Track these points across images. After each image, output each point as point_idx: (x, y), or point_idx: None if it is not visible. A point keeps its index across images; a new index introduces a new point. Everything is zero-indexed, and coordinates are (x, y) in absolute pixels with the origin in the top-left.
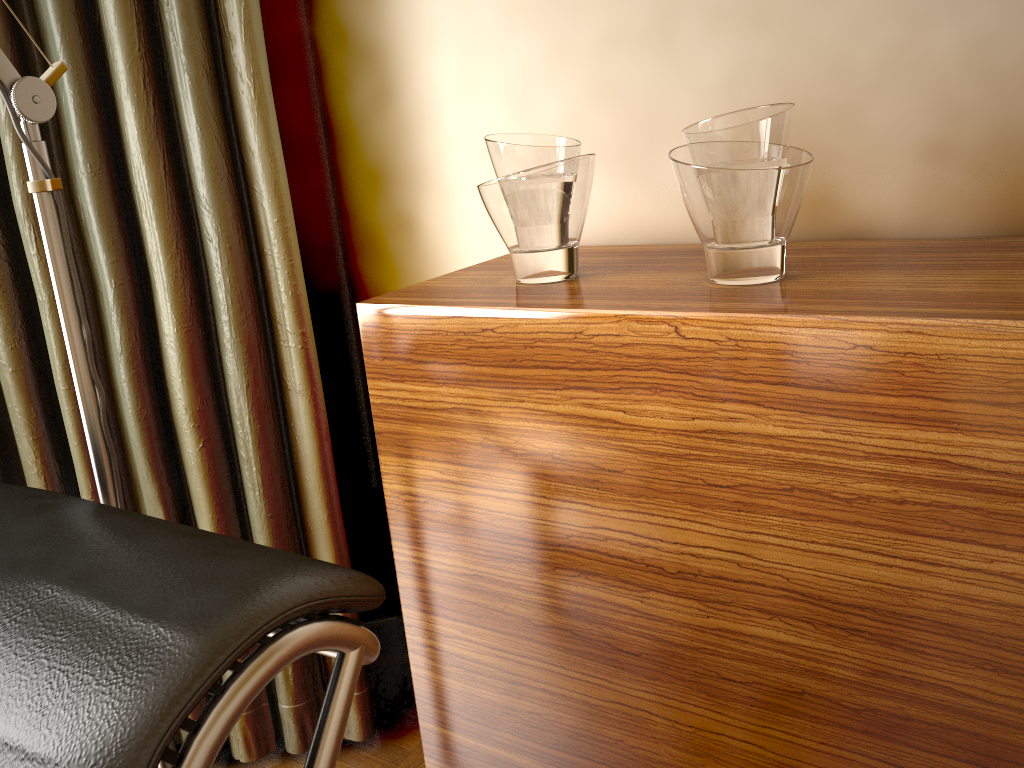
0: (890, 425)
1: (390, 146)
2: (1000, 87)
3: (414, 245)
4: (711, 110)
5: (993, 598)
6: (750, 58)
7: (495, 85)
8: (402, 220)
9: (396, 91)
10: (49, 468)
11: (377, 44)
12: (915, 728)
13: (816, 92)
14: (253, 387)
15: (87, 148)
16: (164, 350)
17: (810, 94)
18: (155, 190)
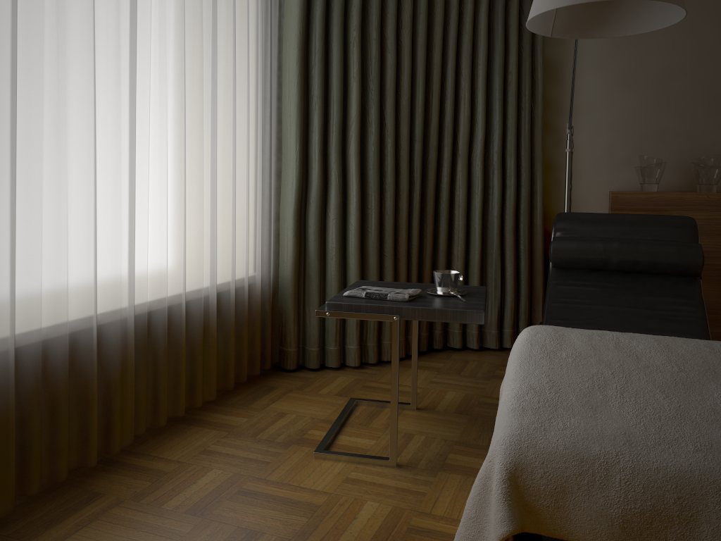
0: None
1: (556, 158)
2: None
3: (560, 189)
4: (672, 158)
5: None
6: (684, 146)
7: (601, 144)
8: (556, 181)
9: (562, 142)
10: (465, 242)
11: (558, 127)
12: None
13: (702, 156)
14: (529, 223)
15: (500, 145)
16: (507, 208)
17: (700, 157)
18: (515, 160)
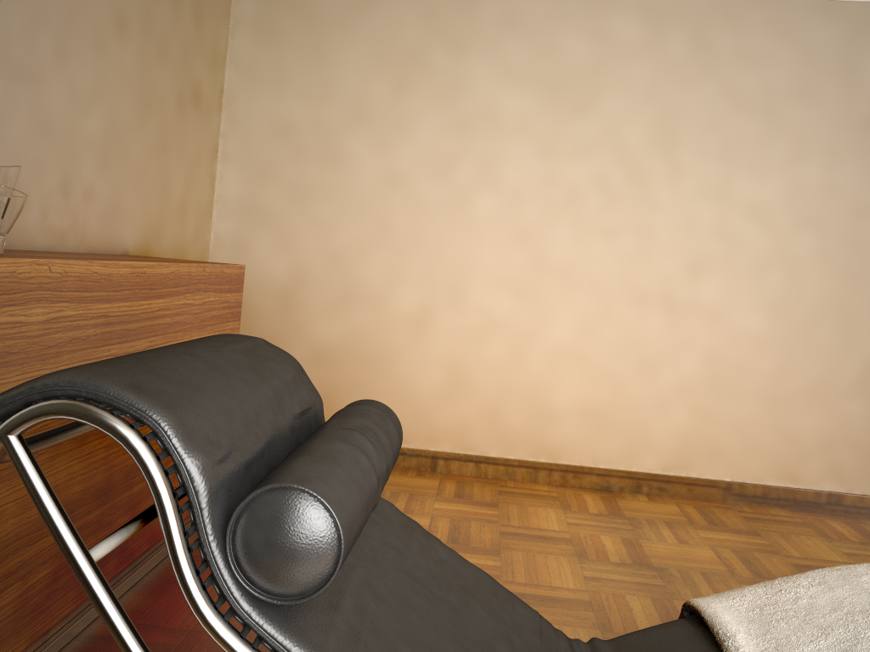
0: (97, 303)
1: None
2: None
3: None
4: None
5: None
6: None
7: None
8: None
9: None
10: None
11: None
12: (89, 434)
13: None
14: None
15: None
16: None
17: None
18: None
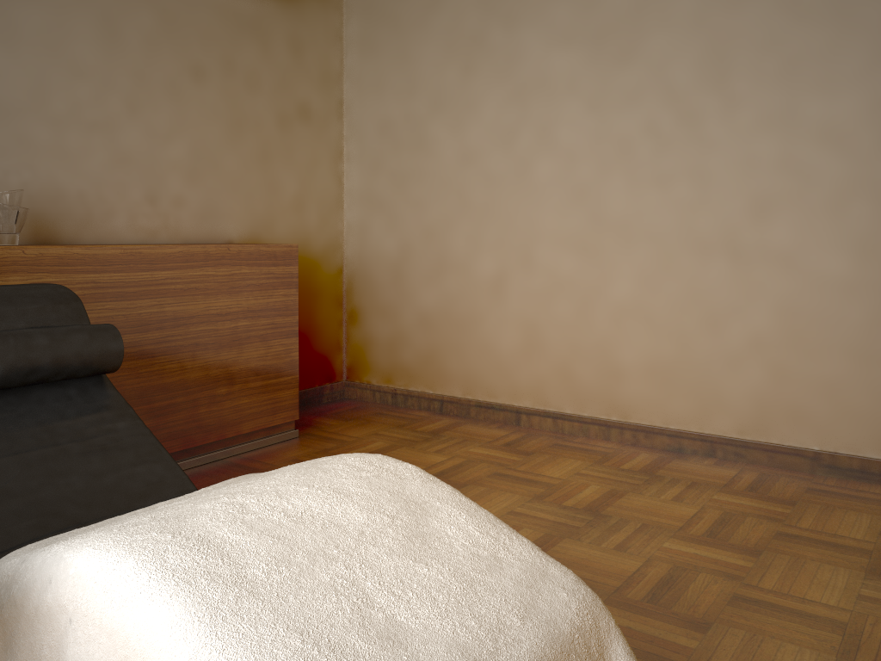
0: (82, 274)
1: None
2: (31, 198)
3: None
4: None
5: (104, 315)
6: None
7: None
8: None
9: None
10: None
11: None
12: None
13: None
14: None
15: None
16: None
17: None
18: None
